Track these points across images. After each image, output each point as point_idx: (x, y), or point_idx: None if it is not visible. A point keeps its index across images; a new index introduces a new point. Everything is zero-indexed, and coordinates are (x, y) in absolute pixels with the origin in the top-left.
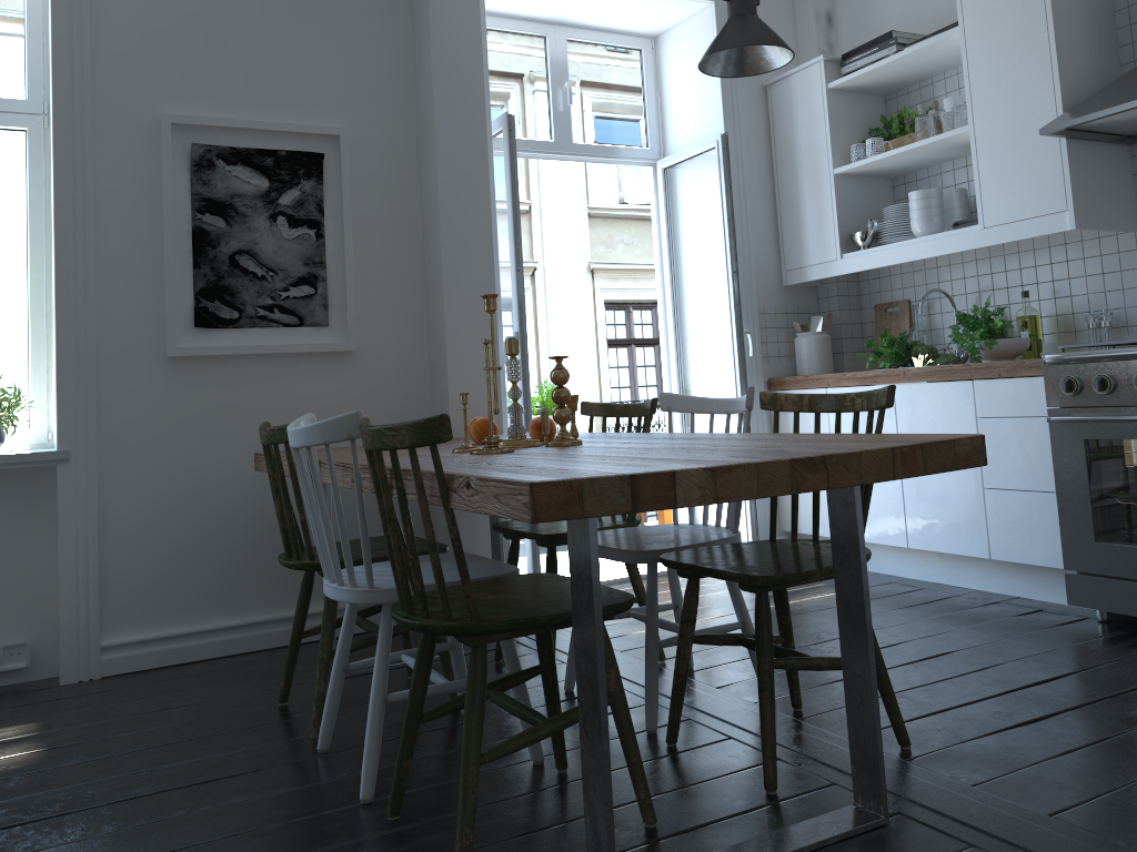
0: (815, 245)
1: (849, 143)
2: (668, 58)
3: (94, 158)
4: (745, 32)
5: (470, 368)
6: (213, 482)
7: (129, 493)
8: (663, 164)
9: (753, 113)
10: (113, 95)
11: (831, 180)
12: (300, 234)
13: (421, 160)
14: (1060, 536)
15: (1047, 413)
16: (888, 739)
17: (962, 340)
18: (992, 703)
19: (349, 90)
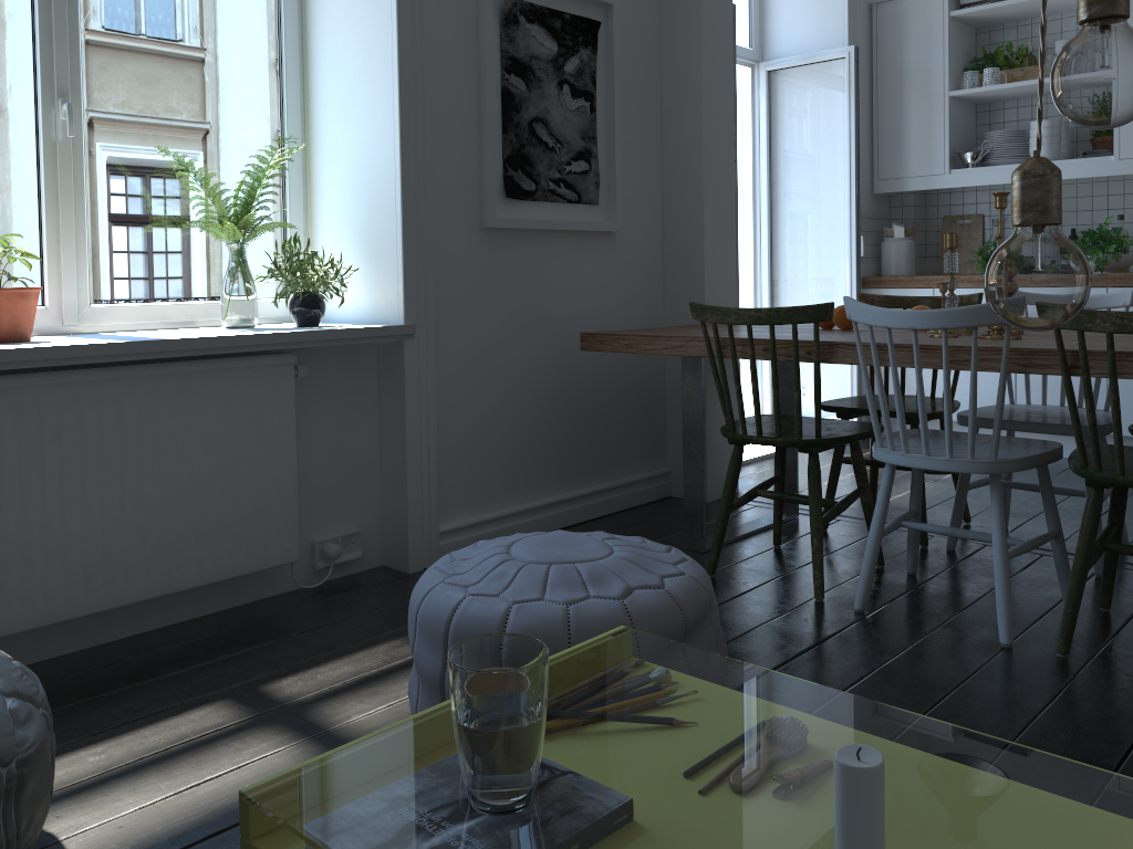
0: (918, 159)
1: (957, 69)
2: None
3: None
4: None
5: (718, 256)
6: (516, 361)
7: (454, 371)
8: (769, 67)
9: (862, 29)
10: None
11: (944, 101)
12: (579, 106)
13: (665, 40)
14: None
15: None
16: None
17: (1092, 253)
18: None
19: None
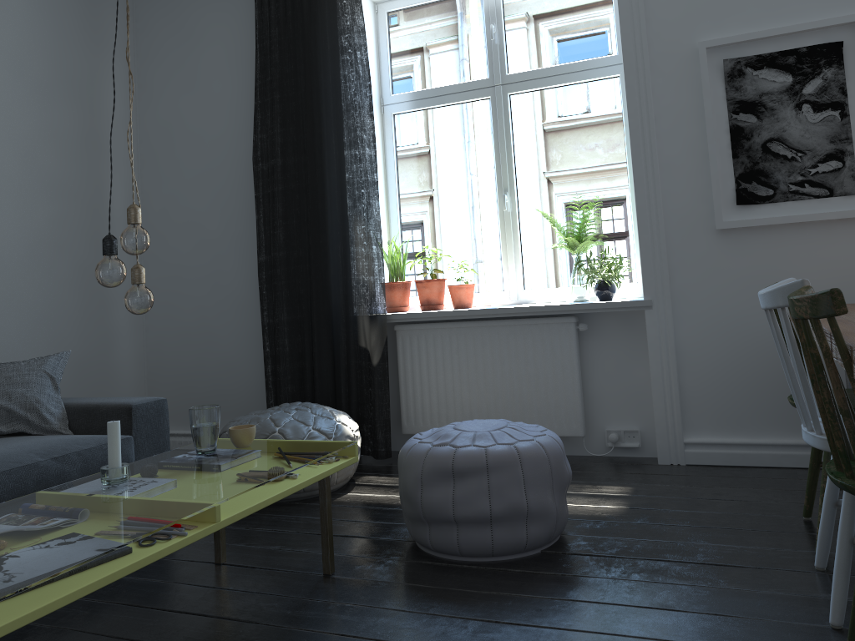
0: None
1: None
2: None
3: (653, 87)
4: None
5: None
6: (761, 327)
7: (696, 332)
8: None
9: None
10: (663, 38)
11: None
12: (824, 117)
13: None
14: None
15: None
16: None
17: None
18: None
19: None
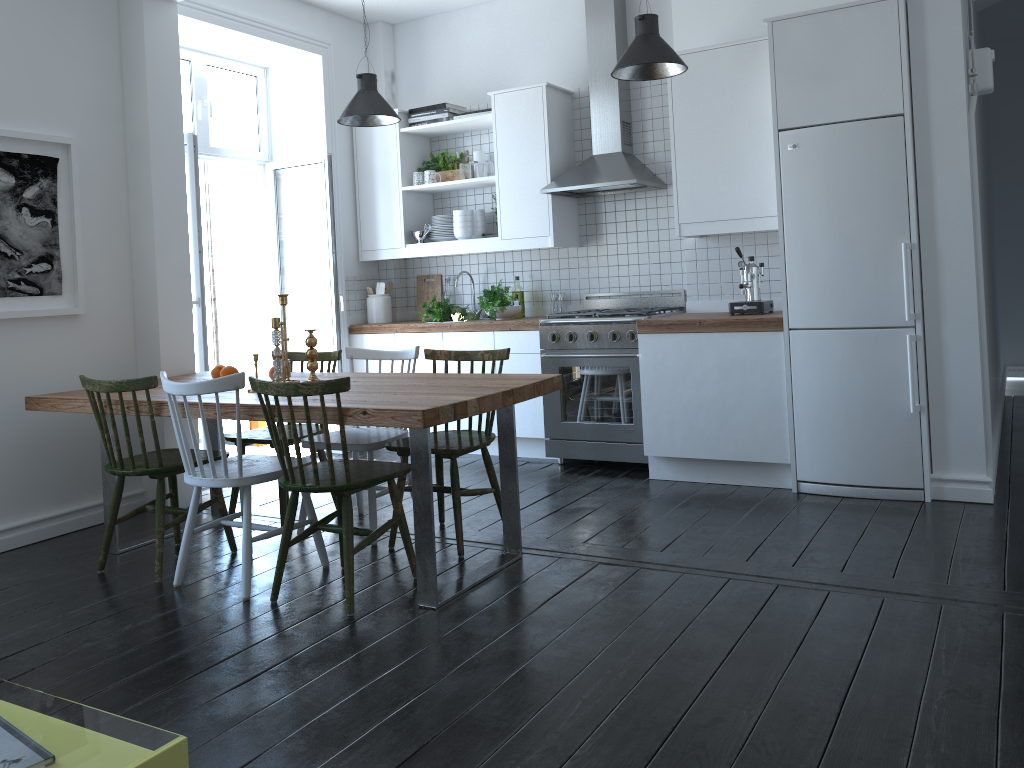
0: (386, 236)
1: (411, 169)
2: (279, 86)
3: None
4: (374, 105)
5: (174, 326)
6: None
7: None
8: (274, 166)
9: (343, 138)
10: None
11: (400, 194)
12: (40, 222)
13: (129, 165)
14: (544, 420)
15: (540, 352)
16: (497, 528)
17: (487, 306)
18: (533, 507)
19: (75, 107)
